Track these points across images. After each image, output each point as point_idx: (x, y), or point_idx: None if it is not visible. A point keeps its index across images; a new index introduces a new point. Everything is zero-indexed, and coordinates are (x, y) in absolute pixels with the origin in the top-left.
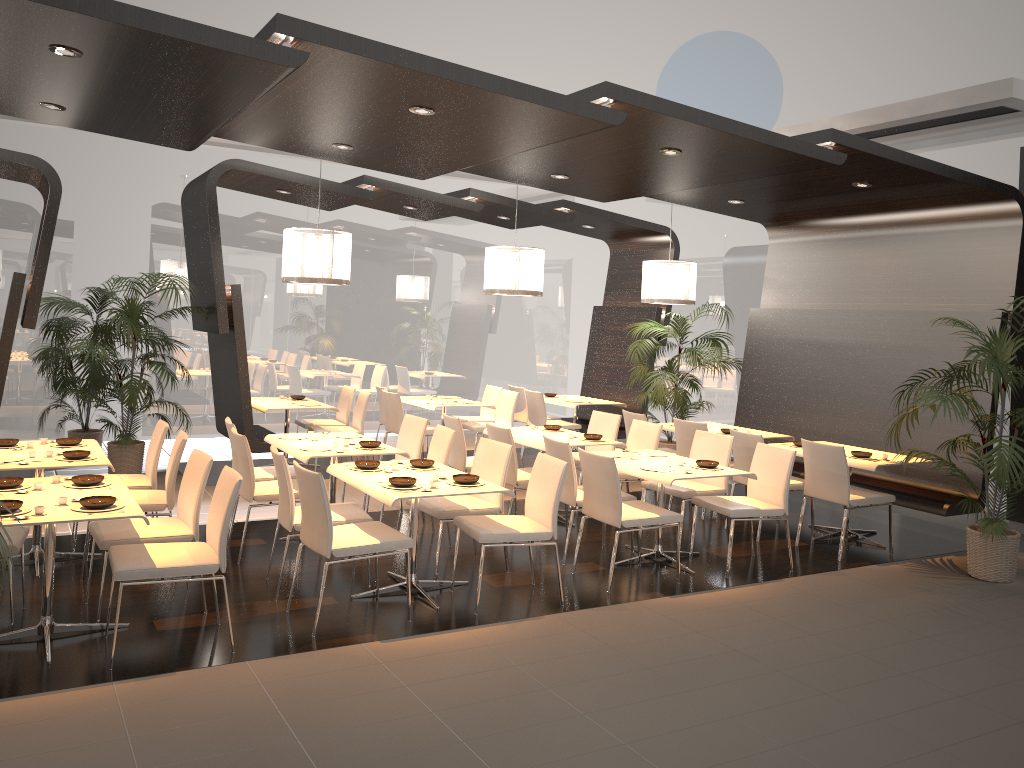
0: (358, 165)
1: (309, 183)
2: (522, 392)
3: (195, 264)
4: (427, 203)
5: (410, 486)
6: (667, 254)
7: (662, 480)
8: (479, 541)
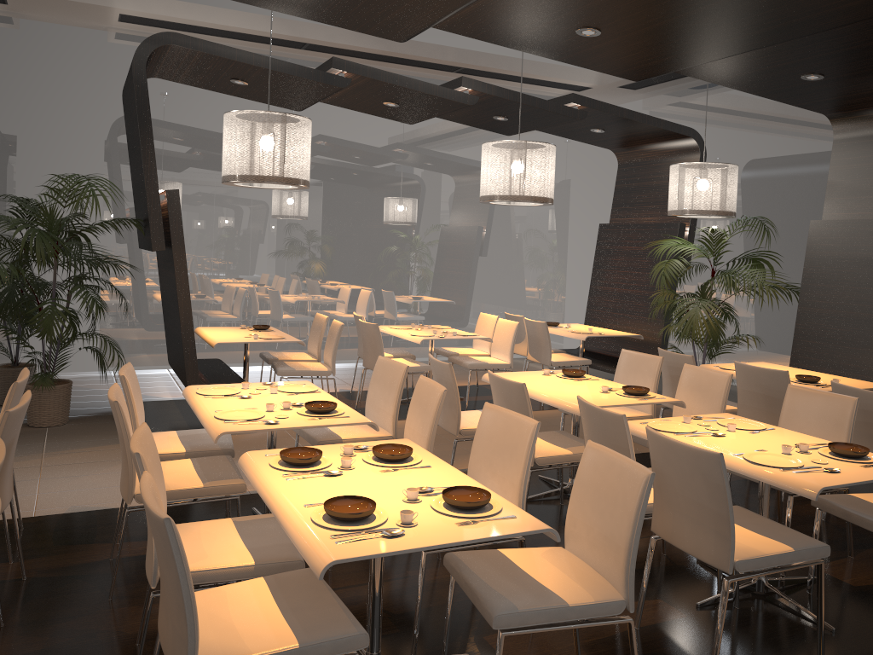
0: (312, 17)
1: (264, 65)
2: (521, 321)
3: (134, 169)
4: (411, 95)
5: (364, 518)
6: (691, 161)
7: (797, 488)
8: (493, 627)
